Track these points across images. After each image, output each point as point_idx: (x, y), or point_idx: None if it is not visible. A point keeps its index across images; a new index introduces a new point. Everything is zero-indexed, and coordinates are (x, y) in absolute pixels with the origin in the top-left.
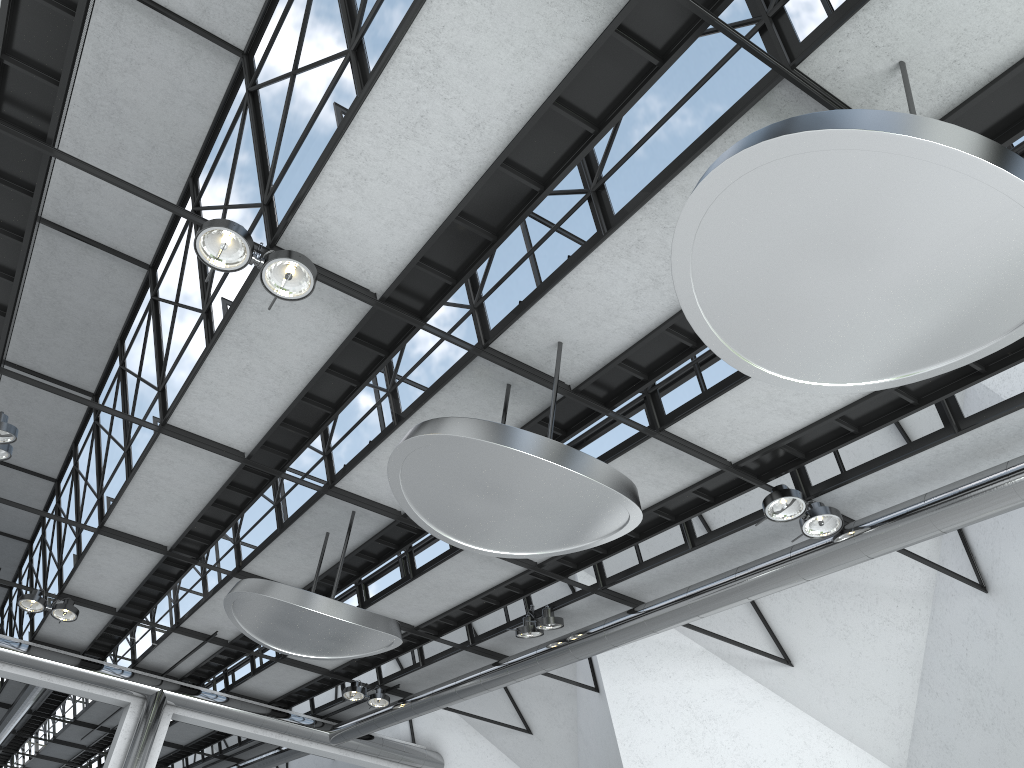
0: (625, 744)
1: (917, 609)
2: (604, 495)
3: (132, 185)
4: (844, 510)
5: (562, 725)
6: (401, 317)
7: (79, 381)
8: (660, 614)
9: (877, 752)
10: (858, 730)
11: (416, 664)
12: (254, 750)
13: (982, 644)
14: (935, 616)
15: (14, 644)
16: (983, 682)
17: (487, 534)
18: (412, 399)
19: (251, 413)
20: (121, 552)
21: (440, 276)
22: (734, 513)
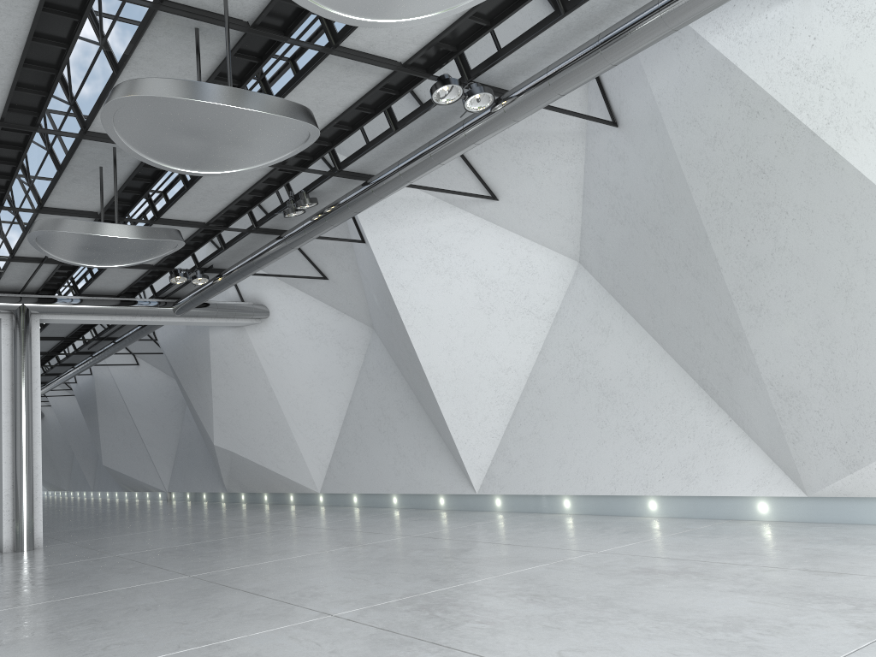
0: (389, 276)
1: (576, 145)
2: (279, 121)
3: None
4: (499, 85)
5: (348, 270)
6: None
7: None
8: (382, 185)
9: (560, 250)
10: (546, 237)
11: (220, 248)
12: (123, 330)
13: (617, 165)
14: (588, 149)
15: None
16: (619, 192)
17: (205, 162)
18: (120, 53)
19: None
20: None
21: None
22: (421, 99)
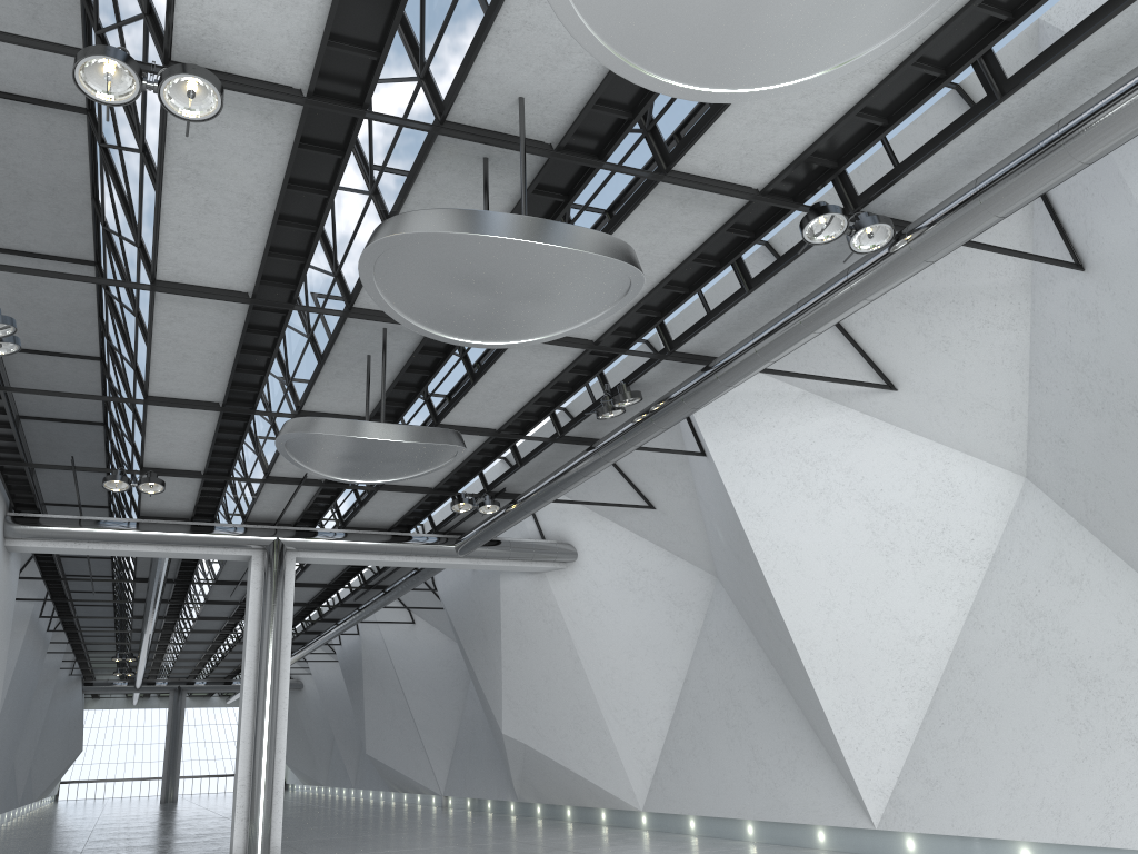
0: (739, 501)
1: (1016, 304)
2: (589, 261)
3: None
4: (900, 215)
5: (682, 495)
6: (336, 110)
7: (74, 252)
8: (731, 367)
9: (995, 459)
10: (973, 441)
11: (515, 465)
12: (395, 575)
13: (1085, 327)
14: (1036, 307)
15: (121, 524)
16: (1089, 367)
17: (490, 327)
18: (390, 198)
19: (235, 250)
20: (178, 417)
21: (360, 53)
22: (785, 244)
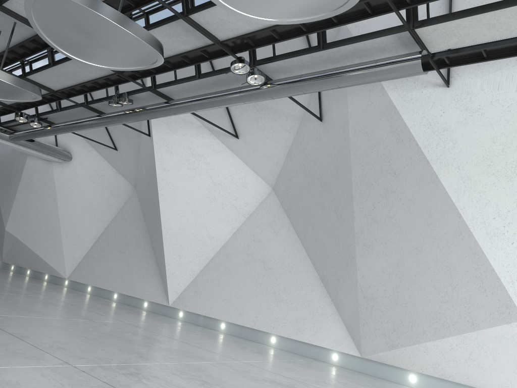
0: (158, 161)
1: (294, 123)
2: (143, 46)
3: None
4: (269, 74)
5: (132, 149)
6: None
7: None
8: (178, 107)
9: (264, 178)
10: (259, 169)
11: (57, 109)
12: None
13: (314, 142)
14: (300, 128)
15: None
16: (310, 157)
17: (83, 53)
18: None
19: None
20: None
21: None
22: (220, 65)
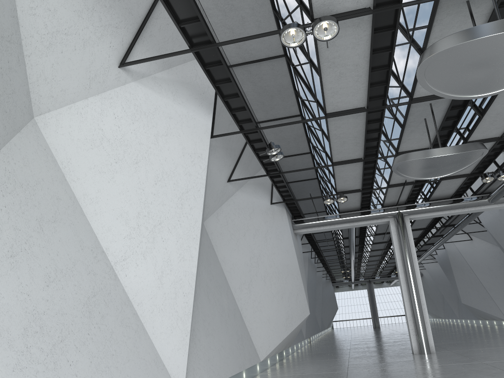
0: None
1: None
2: None
3: (248, 36)
4: None
5: None
6: (387, 9)
7: (292, 113)
8: None
9: None
10: None
11: None
12: (458, 218)
13: None
14: None
15: (333, 217)
16: None
17: (492, 84)
18: (421, 40)
19: (355, 90)
20: (346, 168)
21: None
22: None
